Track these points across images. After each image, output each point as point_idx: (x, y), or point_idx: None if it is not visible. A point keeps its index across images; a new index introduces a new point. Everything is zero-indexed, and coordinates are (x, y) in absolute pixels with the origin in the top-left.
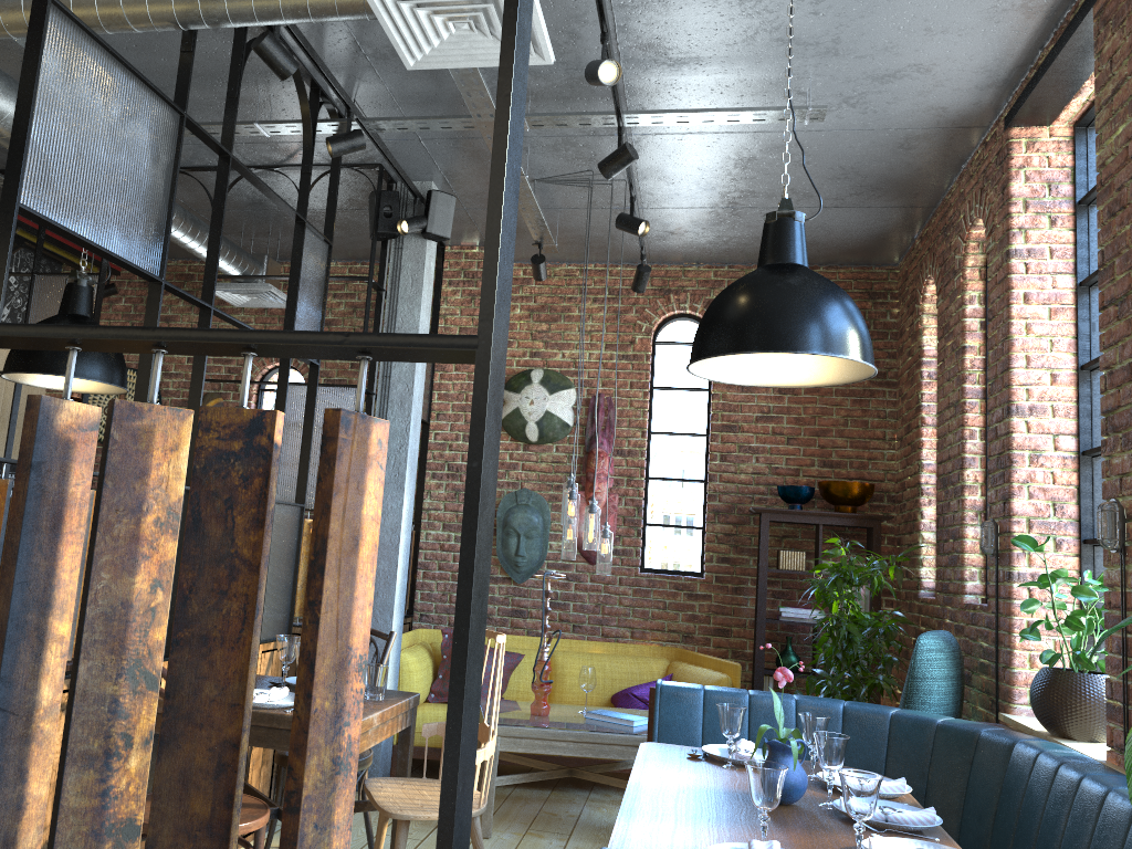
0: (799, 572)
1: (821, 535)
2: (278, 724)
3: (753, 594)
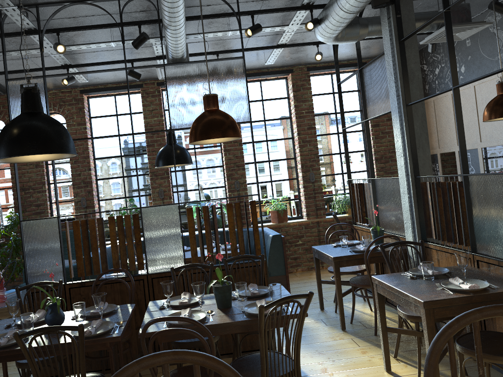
0: None
1: None
2: None
3: None
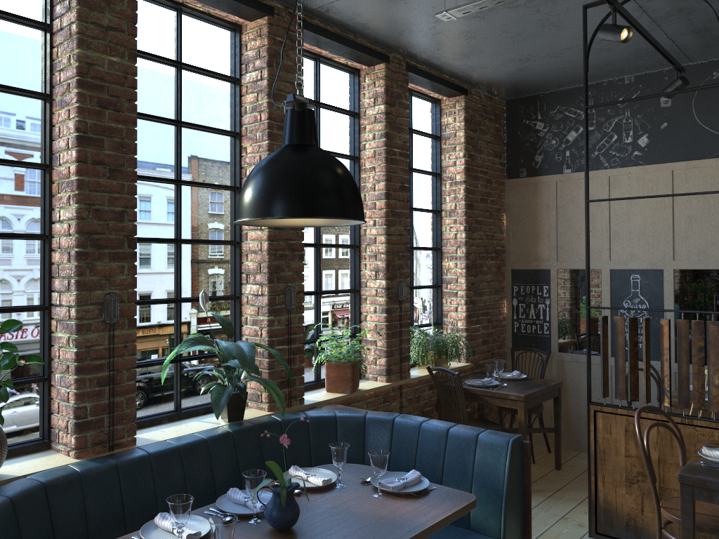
0: None
1: None
2: None
3: None
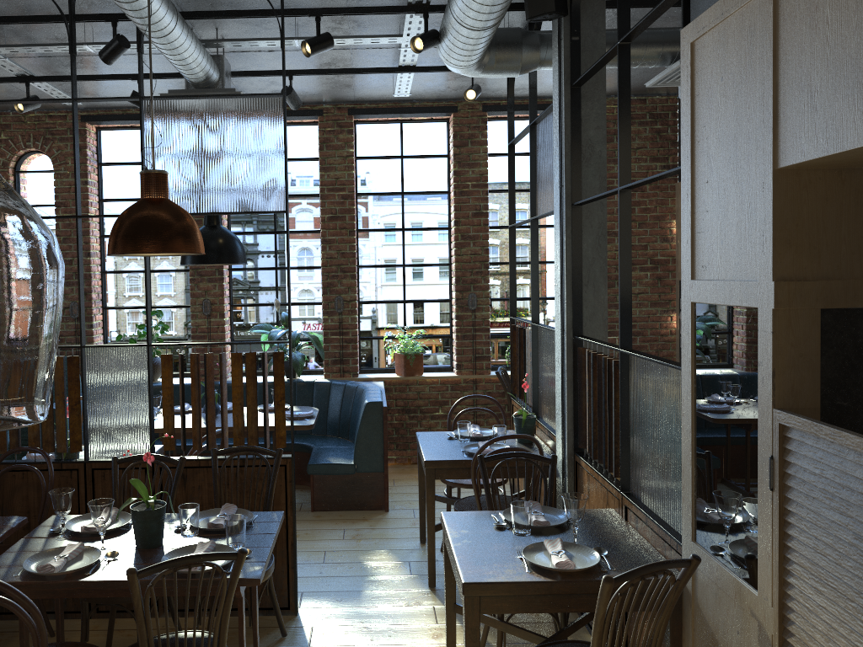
0: None
1: None
2: None
3: None
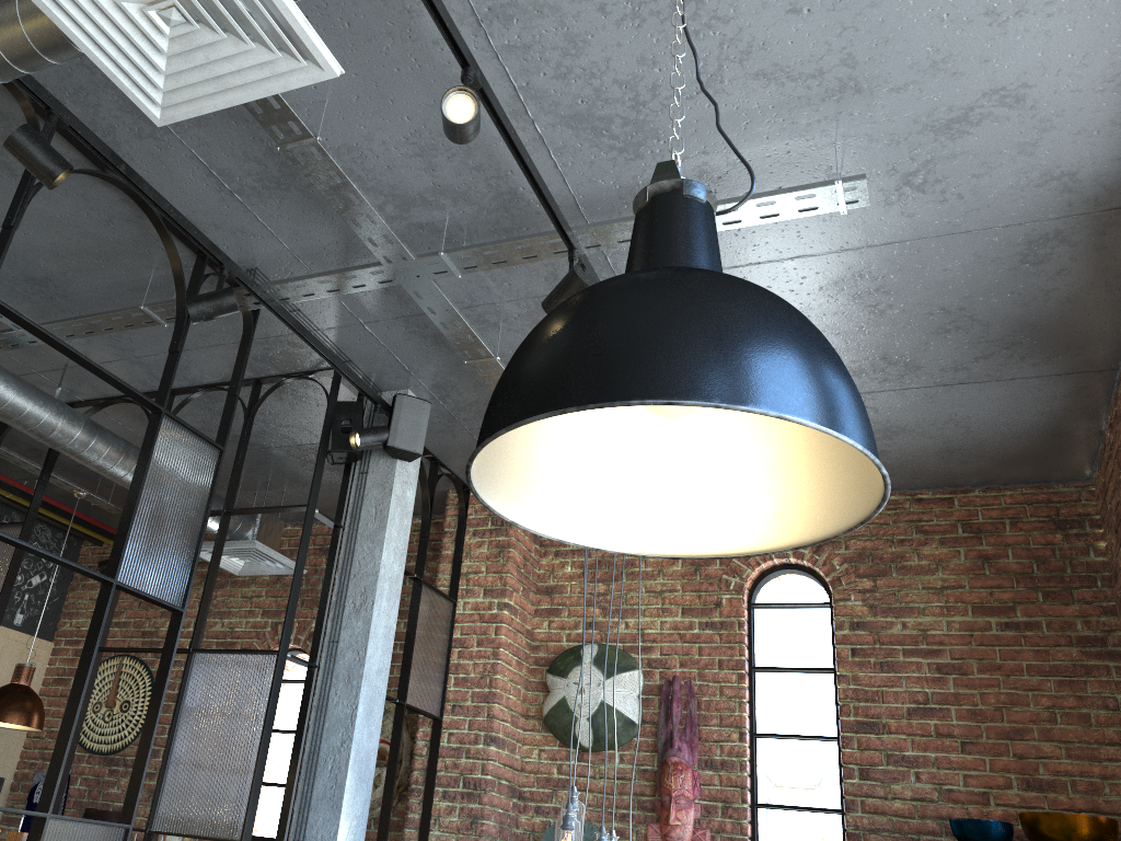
0: None
1: None
2: None
3: None
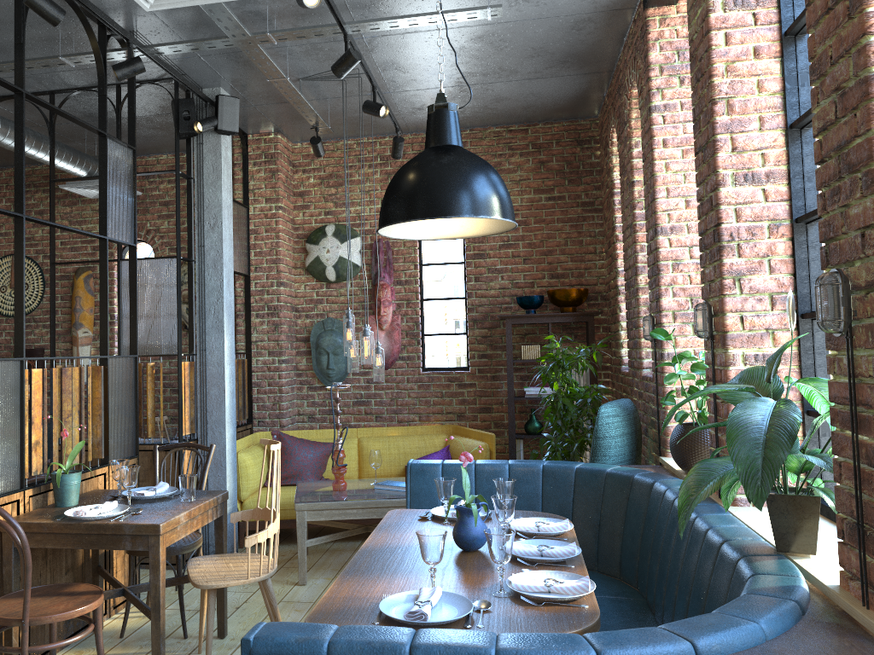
0: (536, 360)
1: (551, 331)
2: (104, 531)
3: (506, 379)
